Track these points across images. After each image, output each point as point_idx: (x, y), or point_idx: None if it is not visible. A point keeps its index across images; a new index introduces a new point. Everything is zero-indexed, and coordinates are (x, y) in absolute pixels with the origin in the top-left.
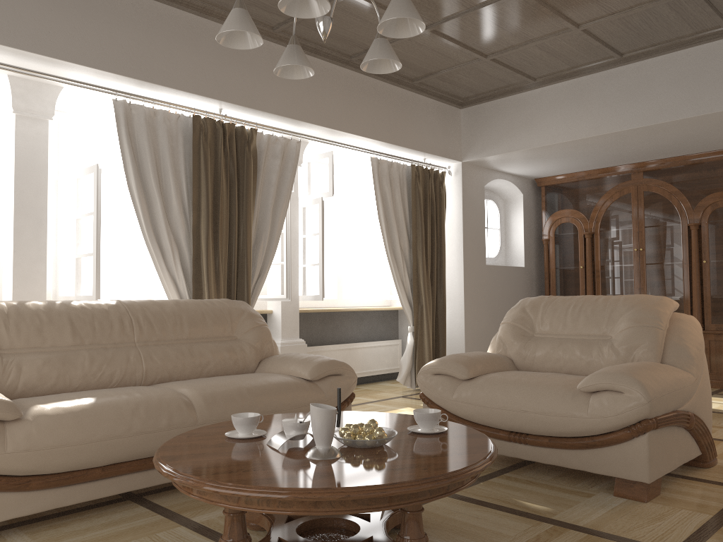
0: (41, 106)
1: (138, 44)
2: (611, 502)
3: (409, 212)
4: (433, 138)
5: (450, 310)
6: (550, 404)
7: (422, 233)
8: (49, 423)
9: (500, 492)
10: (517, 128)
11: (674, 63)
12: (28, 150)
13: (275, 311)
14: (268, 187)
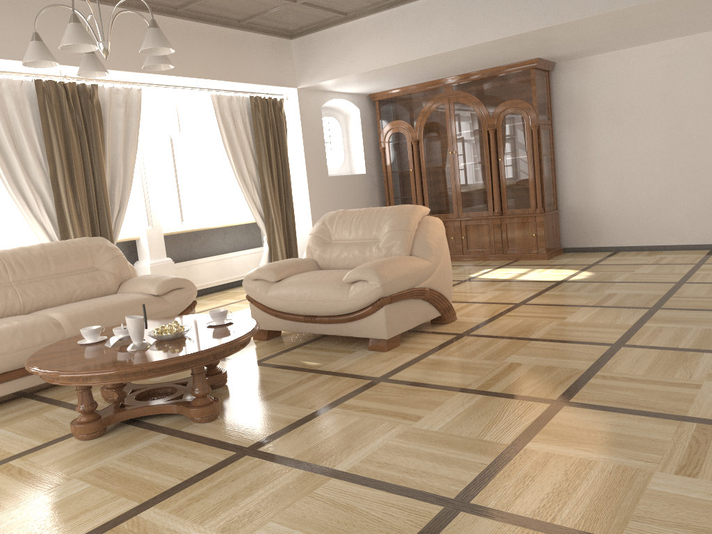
0: None
1: None
2: (363, 354)
3: (253, 138)
4: (267, 71)
5: (300, 219)
6: (326, 293)
7: (266, 157)
8: None
9: (293, 357)
10: (338, 57)
11: (450, 1)
12: None
13: (141, 237)
14: (116, 133)
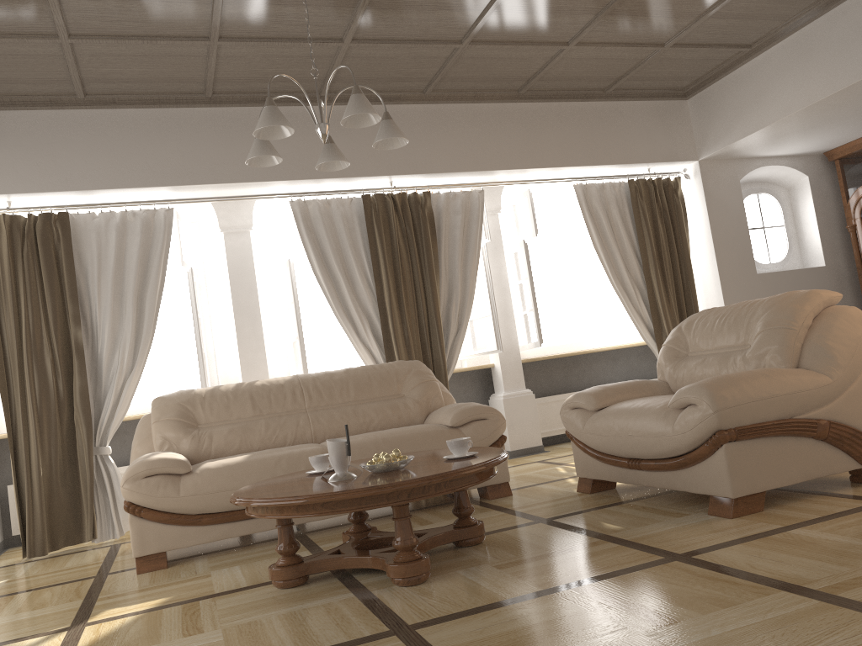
0: (241, 221)
1: (298, 148)
2: (695, 520)
3: (636, 233)
4: (649, 144)
5: None
6: (647, 425)
7: (653, 254)
8: (210, 475)
9: (597, 517)
10: (747, 106)
11: None
12: (237, 260)
13: (495, 364)
14: (453, 244)
